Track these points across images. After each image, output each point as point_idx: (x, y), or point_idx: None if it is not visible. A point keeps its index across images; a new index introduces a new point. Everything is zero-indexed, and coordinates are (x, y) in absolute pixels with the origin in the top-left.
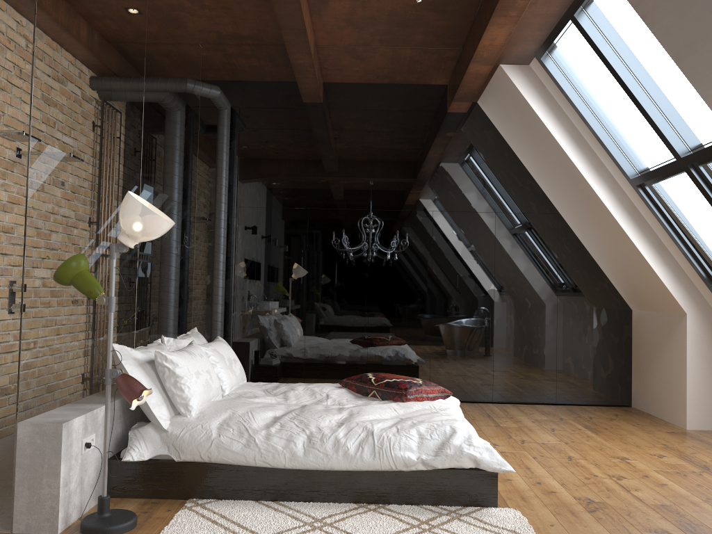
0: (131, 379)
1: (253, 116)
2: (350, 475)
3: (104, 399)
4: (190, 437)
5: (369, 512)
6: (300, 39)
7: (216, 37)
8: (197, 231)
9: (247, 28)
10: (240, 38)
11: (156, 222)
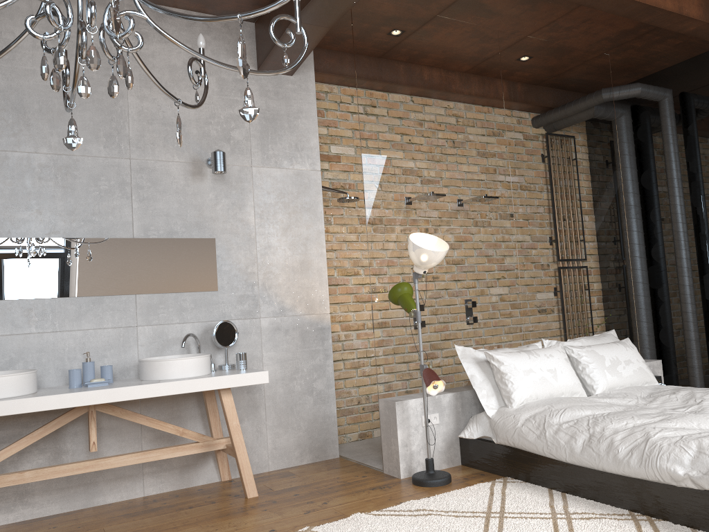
0: (428, 372)
1: (702, 93)
2: (624, 480)
3: (462, 389)
4: (502, 424)
5: (627, 520)
6: (658, 14)
7: (609, 42)
8: (663, 229)
9: (625, 22)
10: (632, 32)
11: (423, 253)
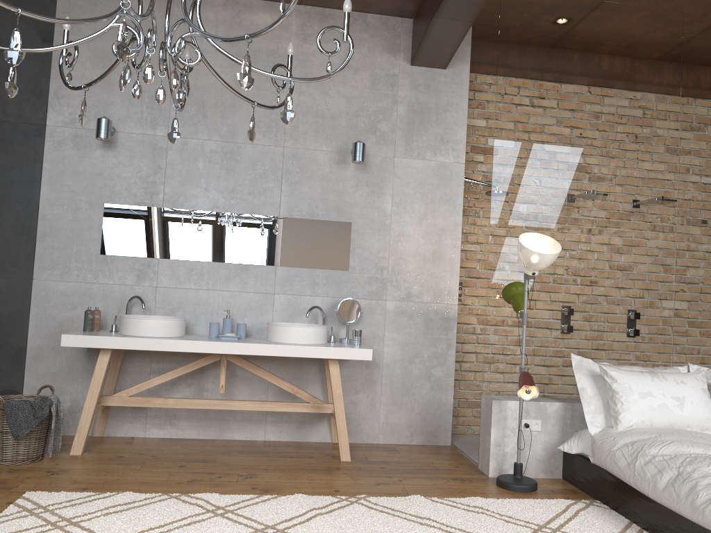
0: (524, 376)
1: None
2: (699, 530)
3: (577, 401)
4: (600, 444)
5: None
6: None
7: None
8: None
9: None
10: None
11: (529, 254)
